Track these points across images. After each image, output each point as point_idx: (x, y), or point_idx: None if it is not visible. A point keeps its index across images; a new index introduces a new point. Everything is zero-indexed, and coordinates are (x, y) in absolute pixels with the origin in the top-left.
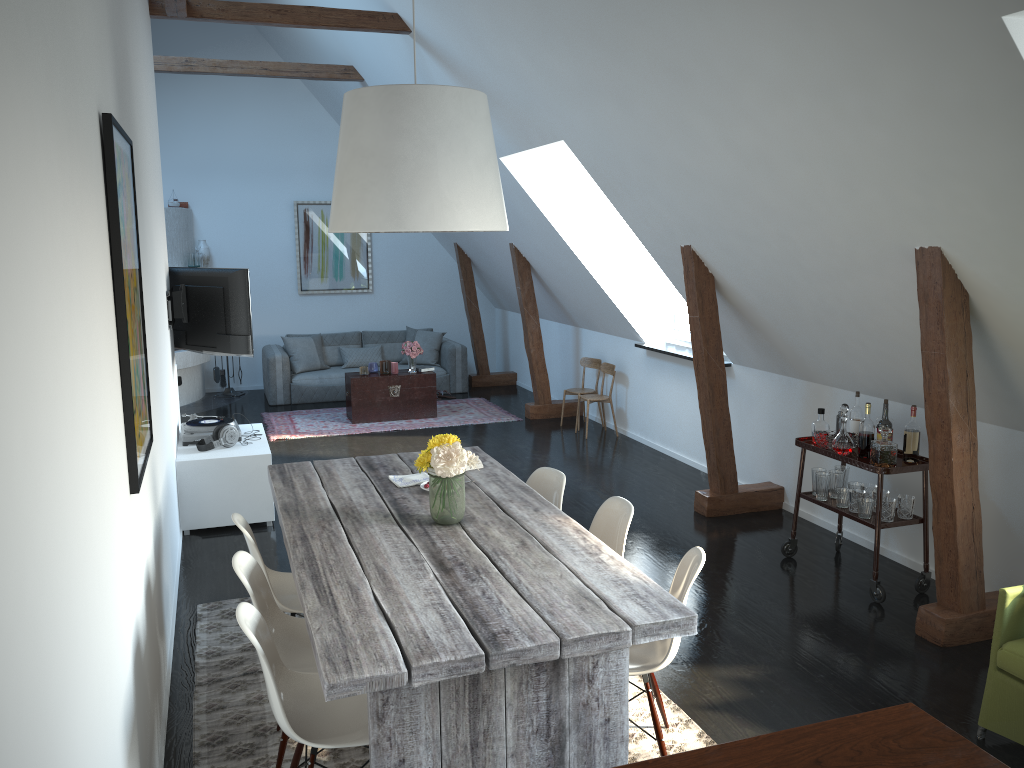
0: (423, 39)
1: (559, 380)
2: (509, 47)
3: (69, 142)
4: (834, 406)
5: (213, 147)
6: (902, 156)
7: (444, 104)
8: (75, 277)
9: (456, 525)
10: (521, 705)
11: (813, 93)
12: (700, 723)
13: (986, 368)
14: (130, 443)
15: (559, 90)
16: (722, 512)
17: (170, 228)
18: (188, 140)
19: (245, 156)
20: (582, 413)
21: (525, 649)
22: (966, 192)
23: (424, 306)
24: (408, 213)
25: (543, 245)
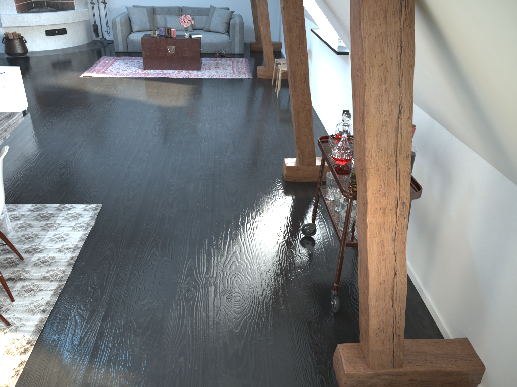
0: None
1: None
2: None
3: None
4: None
5: None
6: None
7: None
8: None
9: None
10: None
11: None
12: None
13: (466, 99)
14: None
15: None
16: (299, 179)
17: None
18: None
19: None
20: None
21: None
22: None
23: None
24: None
25: None
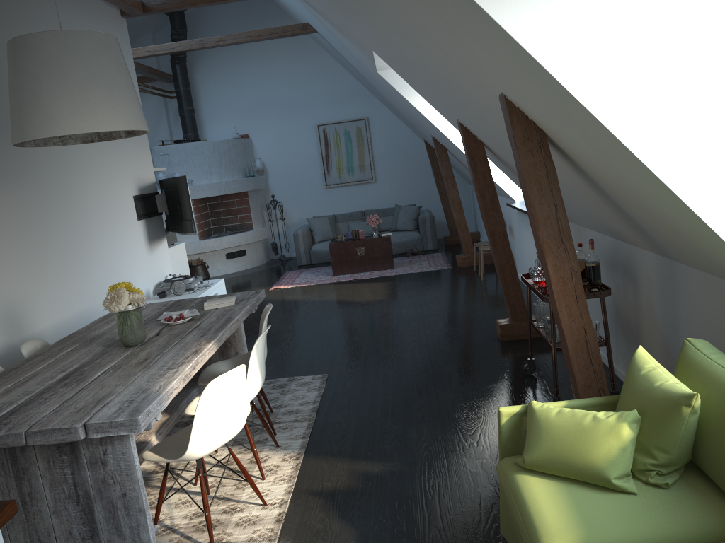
0: None
1: None
2: None
3: None
4: (586, 244)
5: (260, 95)
6: (428, 15)
7: (45, 45)
8: None
9: (135, 347)
10: (53, 477)
11: None
12: (294, 505)
13: (607, 200)
14: None
15: (340, 13)
16: (515, 337)
17: (230, 153)
18: (244, 93)
19: (281, 98)
20: None
21: None
22: (466, 38)
23: (414, 188)
24: (28, 127)
25: (437, 133)
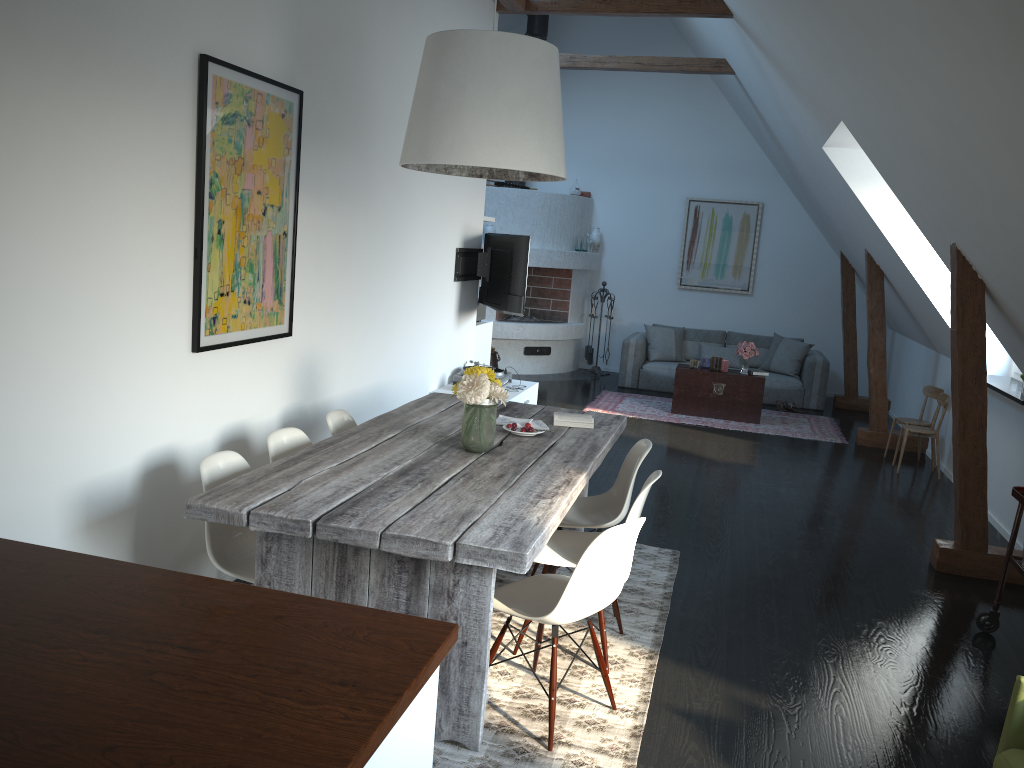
0: (740, 21)
1: (916, 412)
2: (777, 19)
3: (70, 57)
4: None
5: (620, 143)
6: None
7: (481, 47)
8: (47, 150)
9: (478, 454)
10: (382, 596)
11: (941, 31)
12: (653, 720)
13: None
14: (195, 312)
15: (817, 62)
16: (959, 570)
17: (563, 213)
18: (600, 135)
19: (648, 152)
20: (924, 451)
21: (347, 529)
22: None
23: (805, 316)
24: (433, 147)
25: (881, 250)
